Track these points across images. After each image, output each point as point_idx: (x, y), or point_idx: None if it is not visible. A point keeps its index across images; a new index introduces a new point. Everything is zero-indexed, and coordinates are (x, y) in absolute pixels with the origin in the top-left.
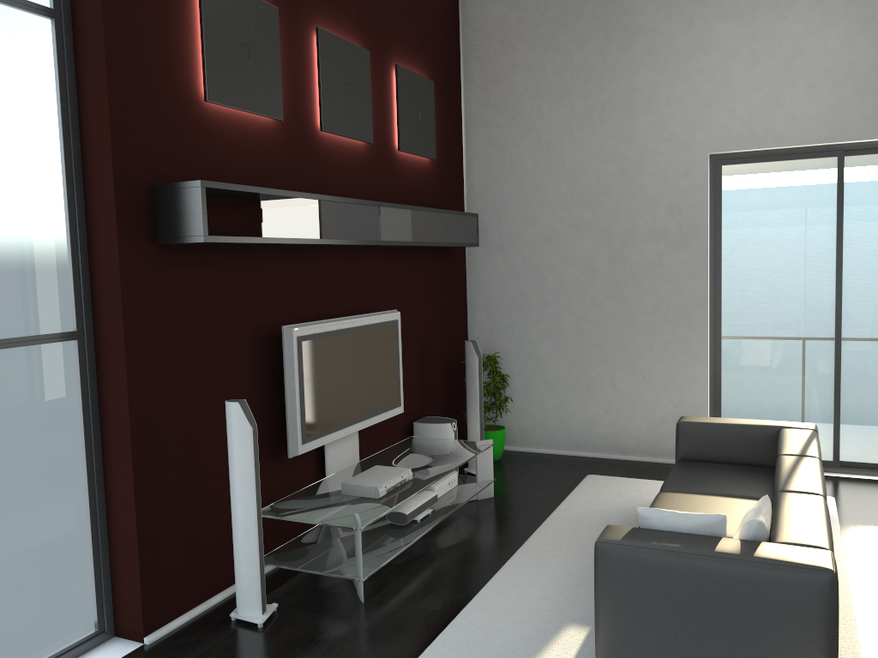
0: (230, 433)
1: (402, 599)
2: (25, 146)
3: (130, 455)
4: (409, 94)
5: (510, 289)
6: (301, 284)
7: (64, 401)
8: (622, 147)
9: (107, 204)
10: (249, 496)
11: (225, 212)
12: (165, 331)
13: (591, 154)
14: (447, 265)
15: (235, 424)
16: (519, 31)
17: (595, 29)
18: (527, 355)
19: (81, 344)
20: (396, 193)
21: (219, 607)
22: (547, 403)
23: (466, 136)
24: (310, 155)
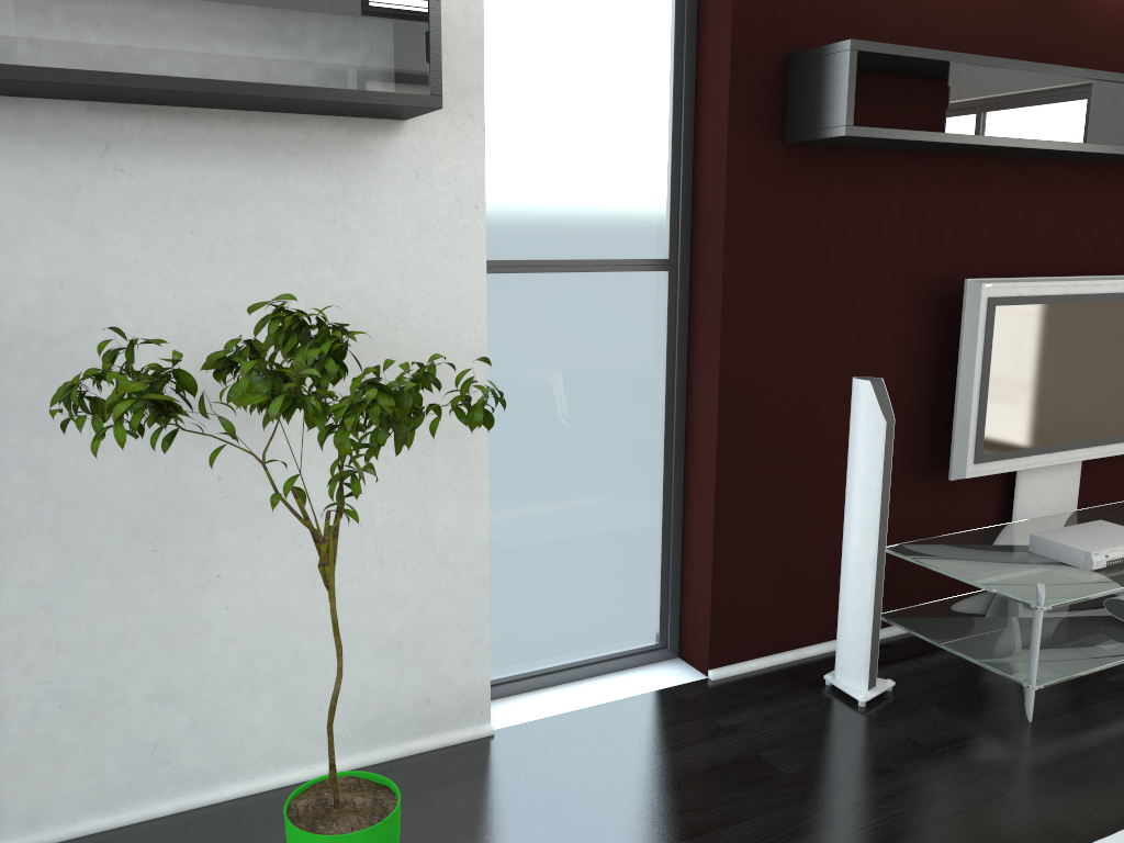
0: (853, 424)
1: (1100, 738)
2: (625, 7)
3: (715, 431)
4: None
5: None
6: (1011, 218)
7: (644, 349)
8: None
9: (720, 83)
10: (869, 520)
11: (896, 98)
12: (781, 270)
13: None
14: None
15: (861, 412)
16: None
17: None
18: None
19: (672, 278)
20: None
21: (814, 663)
22: None
23: None
24: (1059, 7)
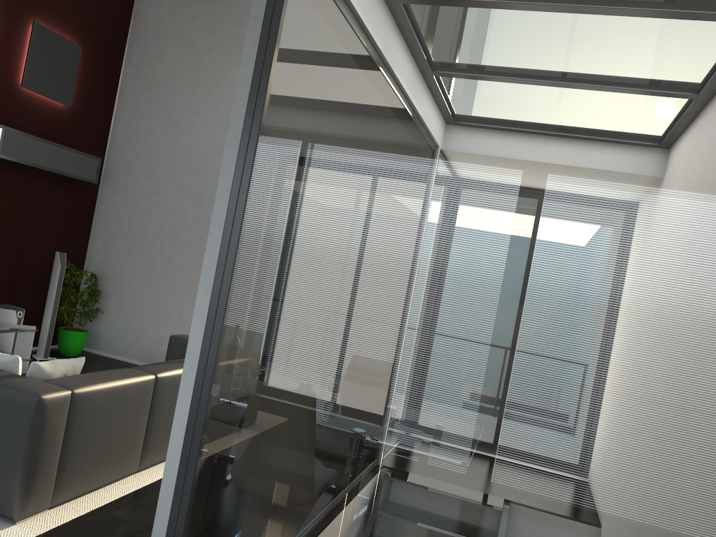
0: None
1: None
2: None
3: None
4: (46, 48)
5: (124, 225)
6: None
7: None
8: (222, 134)
9: None
10: None
11: None
12: None
13: (200, 135)
14: (70, 193)
15: None
16: (171, 32)
17: (222, 43)
18: (125, 280)
19: None
20: (13, 119)
21: None
22: (131, 320)
23: (118, 101)
24: None
